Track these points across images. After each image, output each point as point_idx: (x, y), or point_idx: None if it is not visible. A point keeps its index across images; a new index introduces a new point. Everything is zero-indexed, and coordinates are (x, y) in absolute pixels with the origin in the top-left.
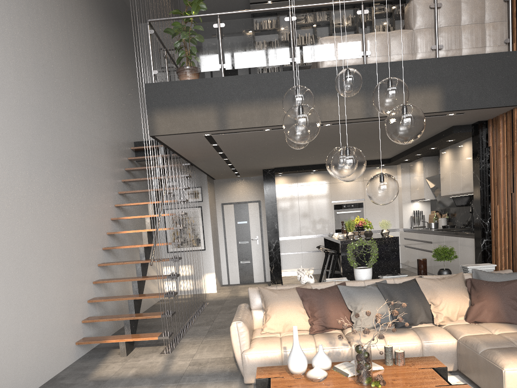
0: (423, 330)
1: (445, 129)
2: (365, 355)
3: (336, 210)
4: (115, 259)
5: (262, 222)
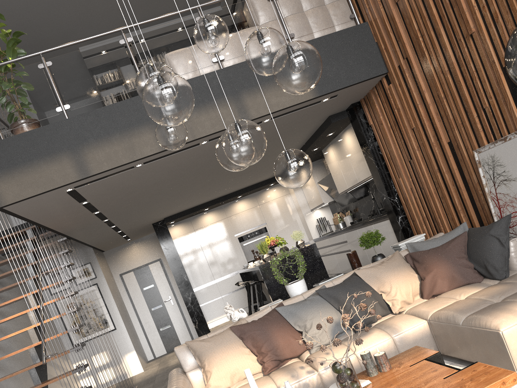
0: (387, 323)
1: (322, 122)
2: (348, 373)
3: (242, 243)
4: (3, 374)
5: (170, 279)
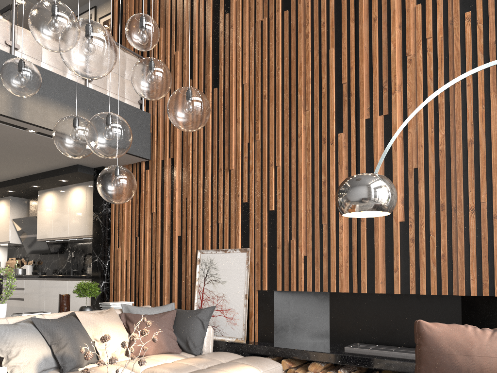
0: (101, 369)
1: (66, 165)
2: None
3: None
4: None
5: None
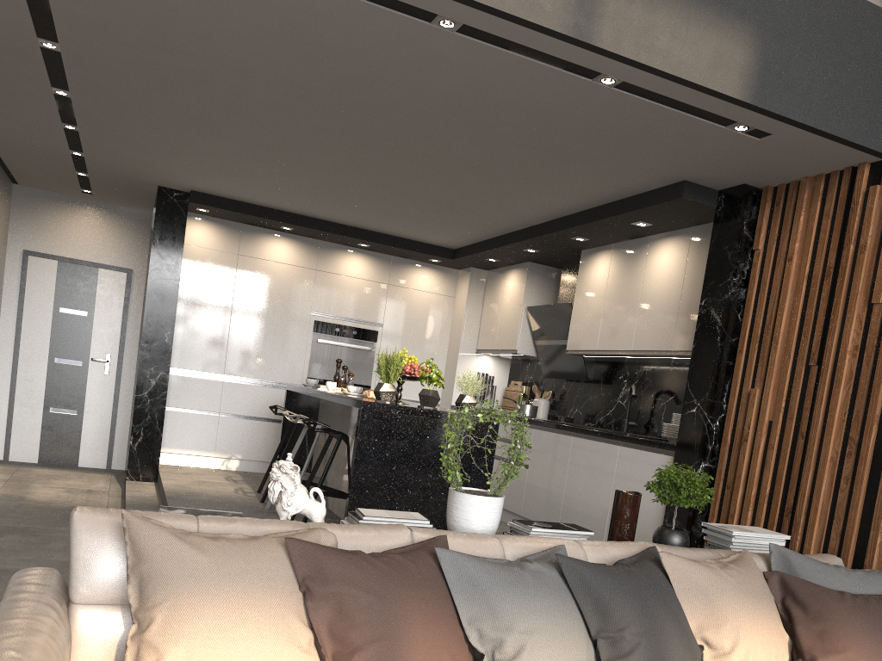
0: None
1: (657, 186)
2: None
3: (318, 335)
4: None
5: (129, 323)
